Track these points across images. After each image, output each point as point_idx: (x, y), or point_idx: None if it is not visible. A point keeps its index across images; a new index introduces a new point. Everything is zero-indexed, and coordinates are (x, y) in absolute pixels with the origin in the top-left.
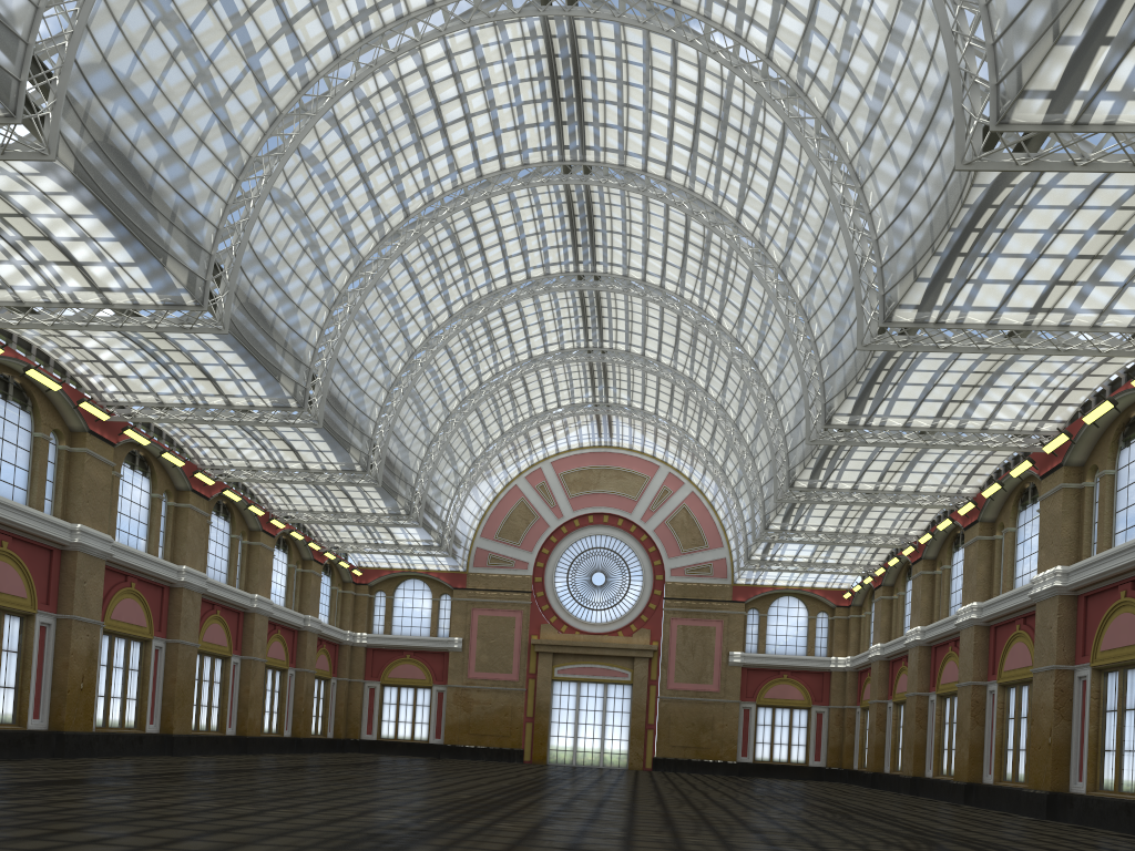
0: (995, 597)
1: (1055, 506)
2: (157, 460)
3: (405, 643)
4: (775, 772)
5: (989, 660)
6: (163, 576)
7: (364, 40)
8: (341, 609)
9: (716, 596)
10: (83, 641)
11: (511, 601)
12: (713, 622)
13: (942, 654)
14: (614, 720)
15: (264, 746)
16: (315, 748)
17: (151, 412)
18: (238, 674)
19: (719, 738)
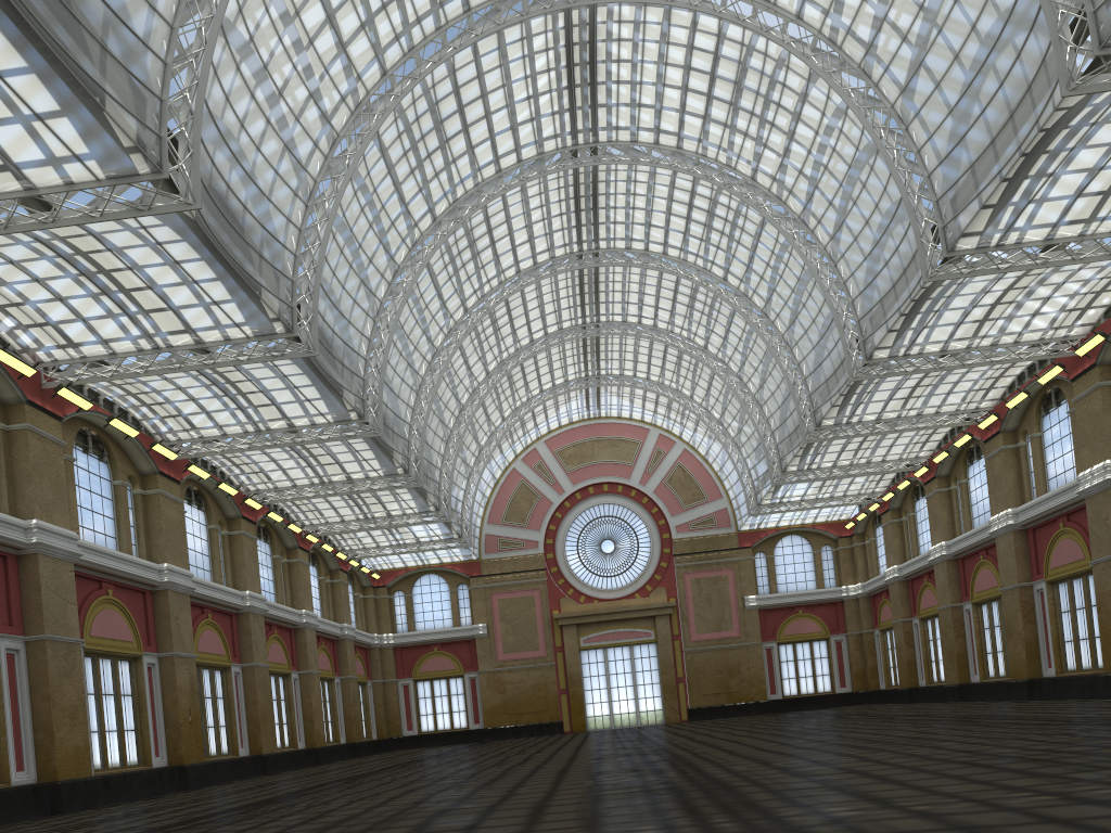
0: (1032, 501)
1: (1094, 405)
2: (209, 492)
3: (431, 637)
4: (805, 704)
5: (1031, 561)
6: (232, 604)
7: (407, 54)
8: (365, 614)
9: (723, 546)
10: (185, 675)
11: (527, 580)
12: (724, 570)
13: (972, 564)
14: (644, 679)
15: (329, 755)
16: (367, 751)
17: (212, 445)
18: (299, 689)
19: (748, 680)
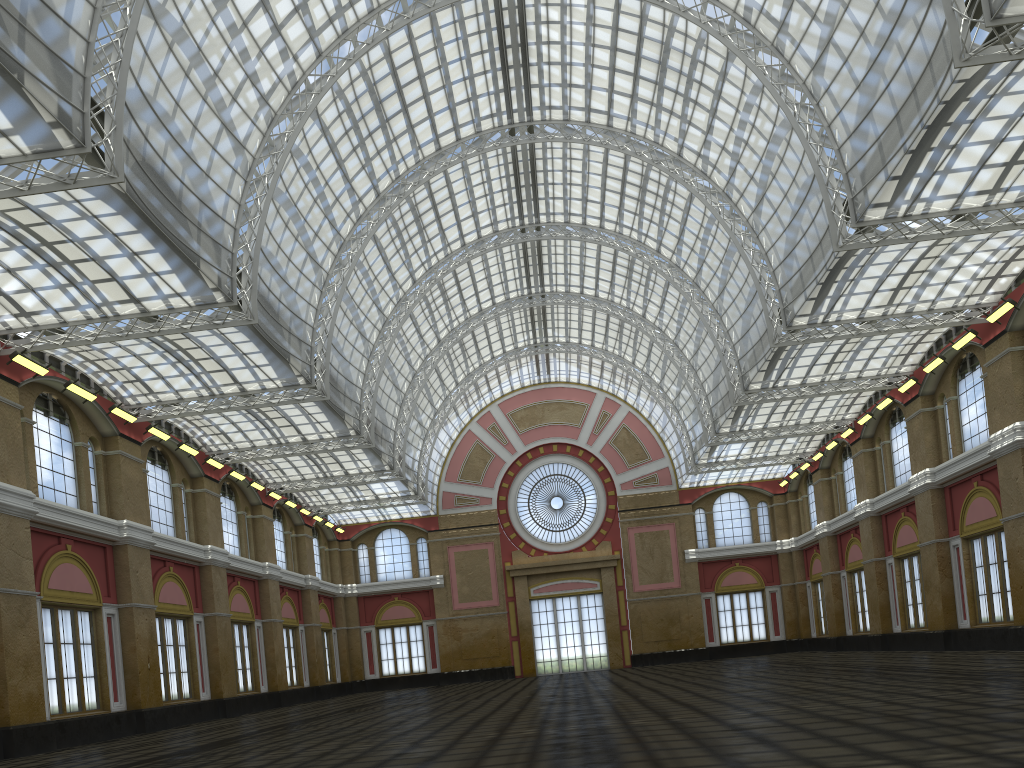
0: (948, 461)
1: (1004, 370)
2: (172, 453)
3: (391, 587)
4: (741, 651)
5: (948, 519)
6: (194, 557)
7: (341, 36)
8: (330, 566)
9: (665, 502)
10: (144, 625)
11: (481, 534)
12: (665, 525)
13: (894, 520)
14: (591, 627)
15: (292, 698)
16: (330, 693)
17: (170, 409)
18: (262, 636)
19: (687, 629)
